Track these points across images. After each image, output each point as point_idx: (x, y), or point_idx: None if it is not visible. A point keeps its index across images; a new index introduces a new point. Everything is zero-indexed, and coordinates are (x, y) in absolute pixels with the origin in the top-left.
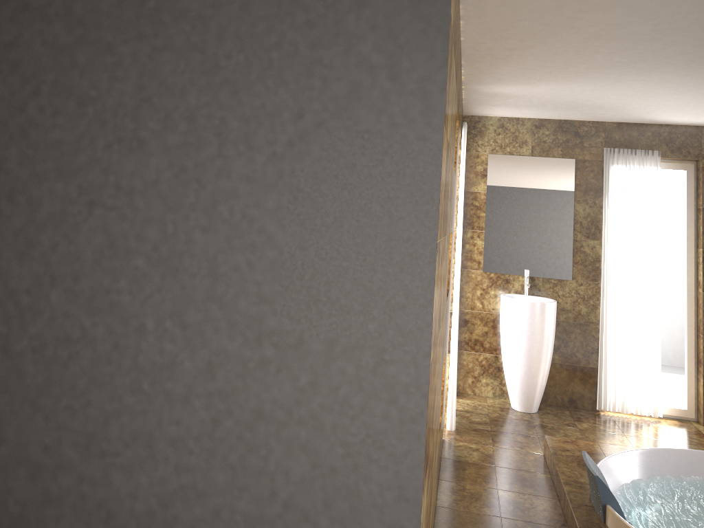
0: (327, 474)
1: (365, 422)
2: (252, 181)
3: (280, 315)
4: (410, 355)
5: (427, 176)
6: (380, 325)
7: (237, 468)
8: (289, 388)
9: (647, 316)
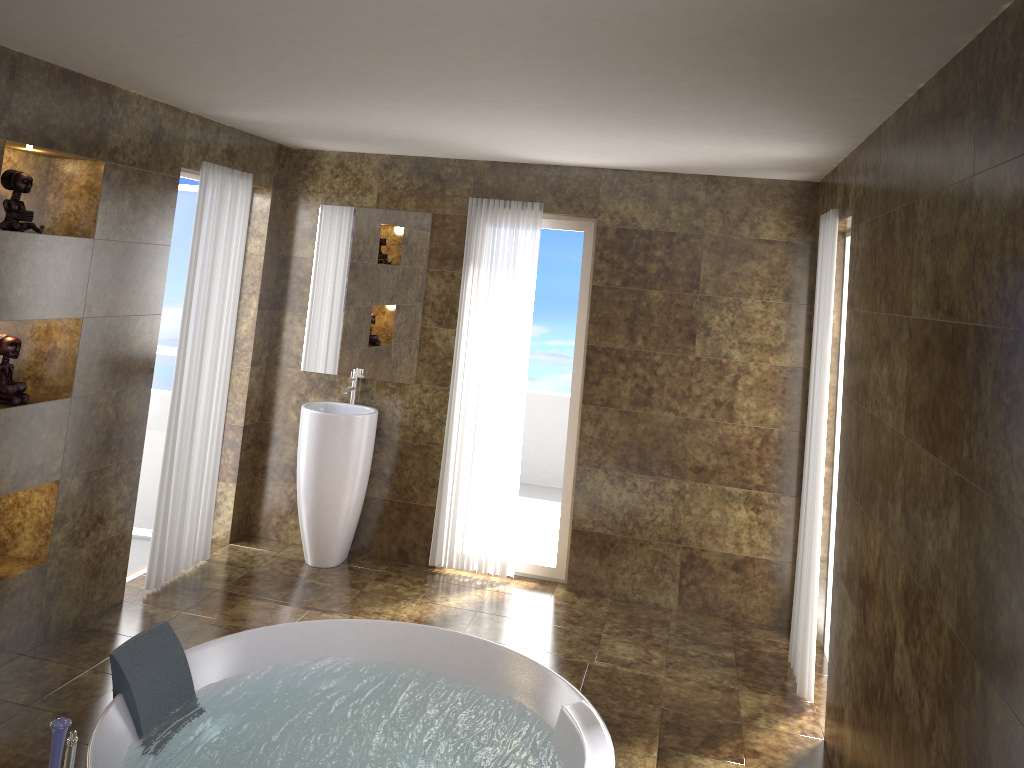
0: None
1: None
2: None
3: None
4: None
5: None
6: None
7: None
8: None
9: (505, 437)
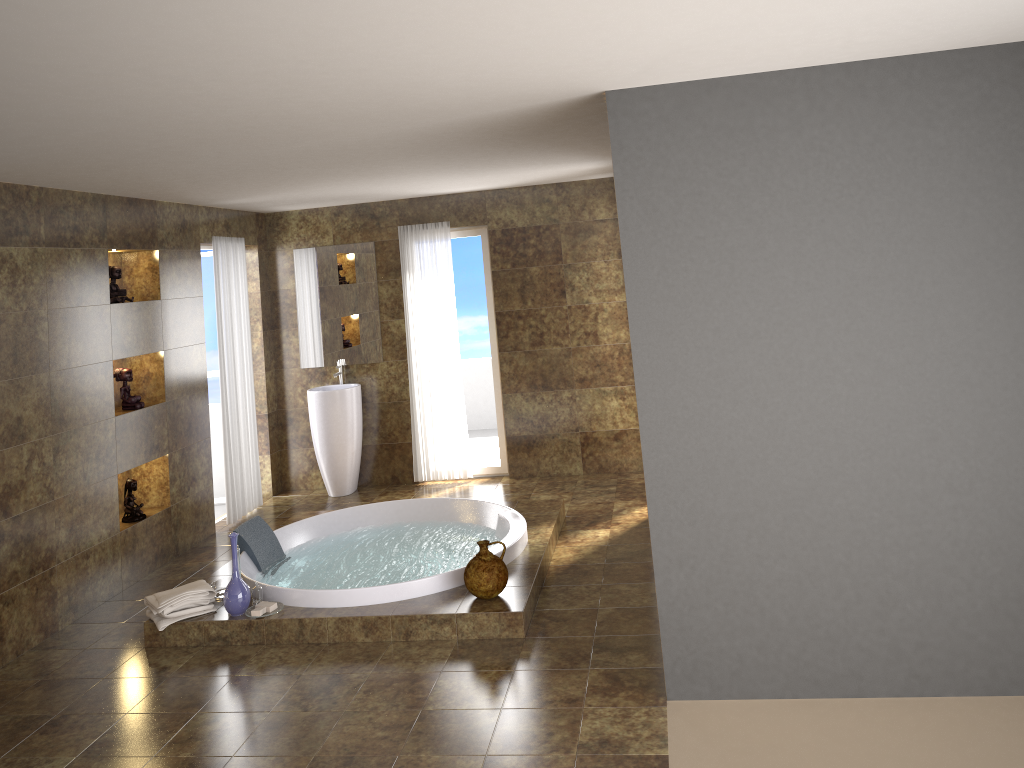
0: None
1: None
2: None
3: None
4: None
5: None
6: None
7: None
8: None
9: (451, 385)
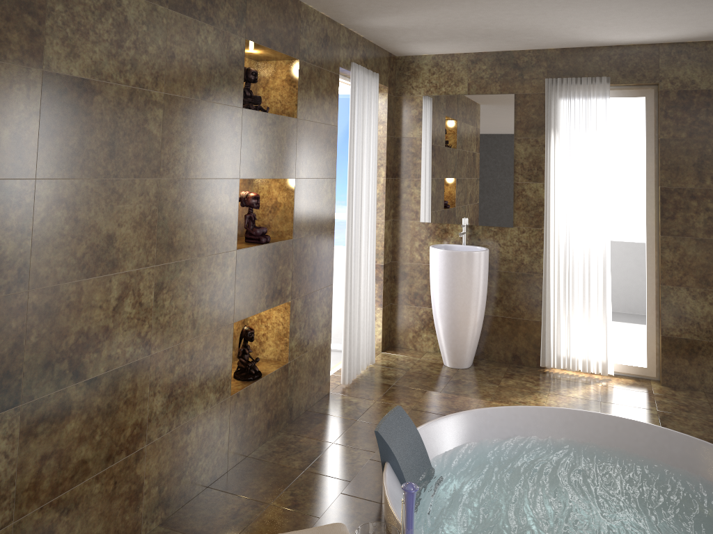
0: None
1: None
2: None
3: None
4: None
5: None
6: None
7: None
8: None
9: (595, 264)
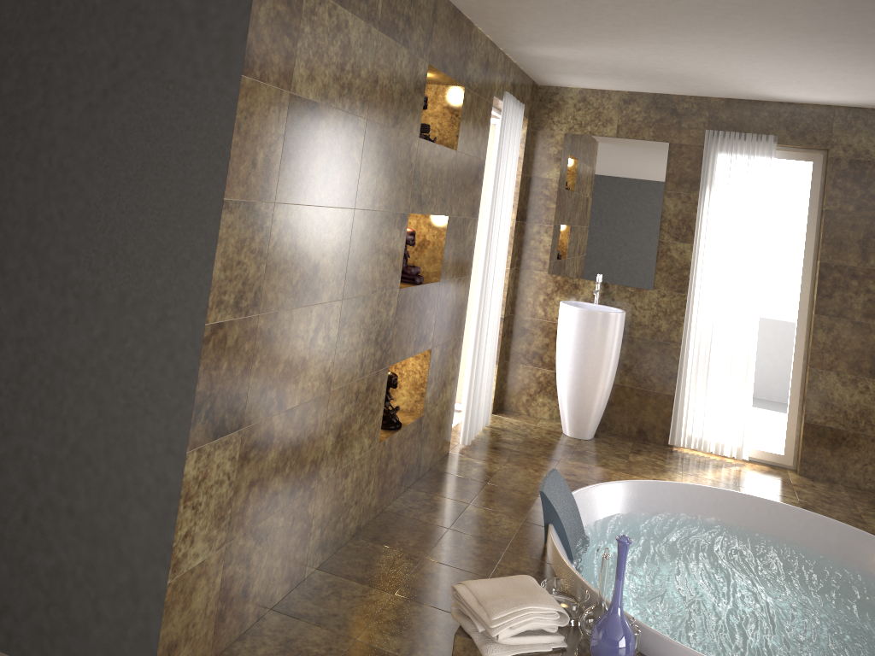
0: (110, 422)
1: (145, 375)
2: (70, 132)
3: (83, 267)
4: (189, 312)
5: (221, 130)
6: (166, 281)
7: (37, 411)
8: (85, 338)
9: (740, 339)
